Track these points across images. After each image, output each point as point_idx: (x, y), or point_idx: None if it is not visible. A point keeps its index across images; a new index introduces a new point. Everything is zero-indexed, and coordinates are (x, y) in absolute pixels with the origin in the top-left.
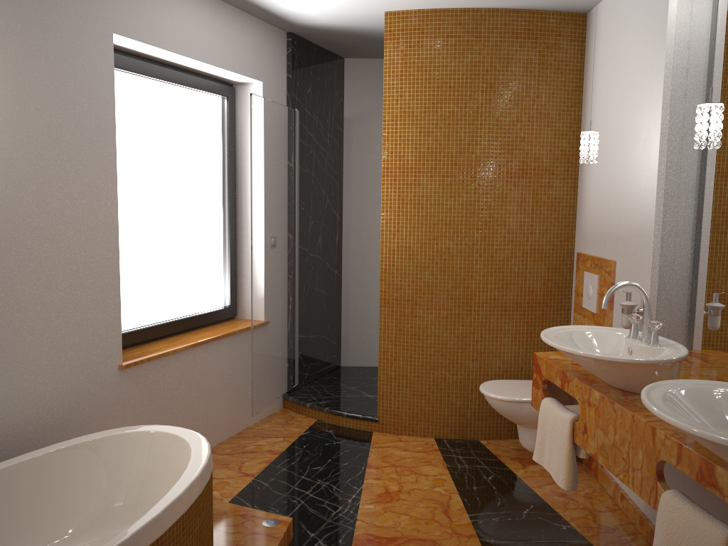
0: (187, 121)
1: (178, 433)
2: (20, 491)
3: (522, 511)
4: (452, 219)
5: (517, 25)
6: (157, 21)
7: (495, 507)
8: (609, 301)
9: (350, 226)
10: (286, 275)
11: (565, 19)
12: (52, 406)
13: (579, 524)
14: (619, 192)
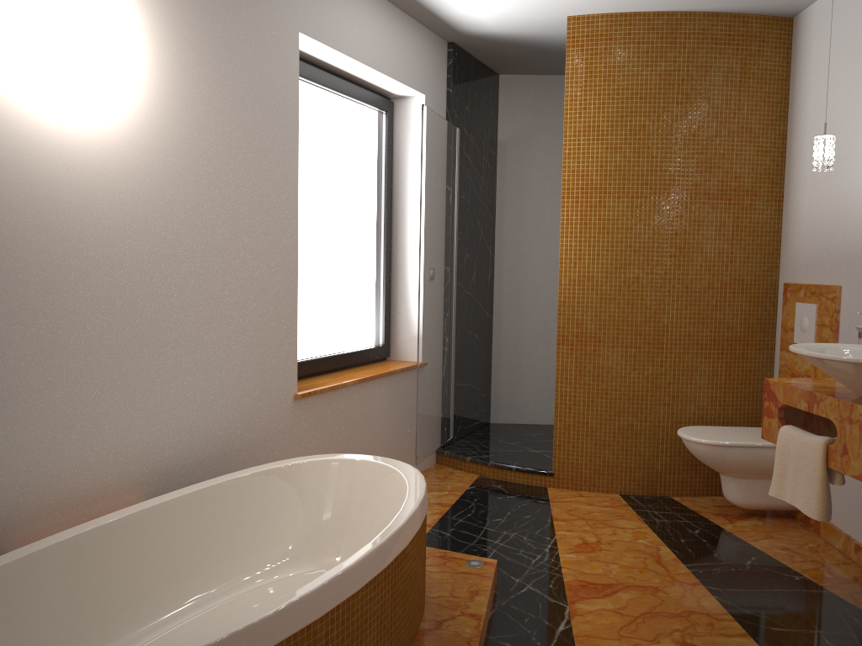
0: (350, 136)
1: (377, 460)
2: (225, 513)
3: (744, 562)
4: (642, 245)
5: (716, 30)
6: (336, 22)
7: (713, 559)
8: (833, 331)
9: (503, 263)
10: (445, 311)
11: (769, 24)
12: (236, 431)
13: (812, 575)
14: (845, 208)
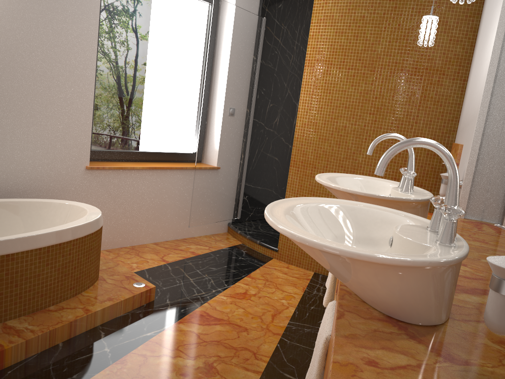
0: (173, 16)
1: (88, 209)
2: None
3: None
4: (351, 103)
5: None
6: None
7: (315, 323)
8: None
9: None
10: (236, 136)
11: None
12: (30, 179)
13: None
14: (476, 83)
